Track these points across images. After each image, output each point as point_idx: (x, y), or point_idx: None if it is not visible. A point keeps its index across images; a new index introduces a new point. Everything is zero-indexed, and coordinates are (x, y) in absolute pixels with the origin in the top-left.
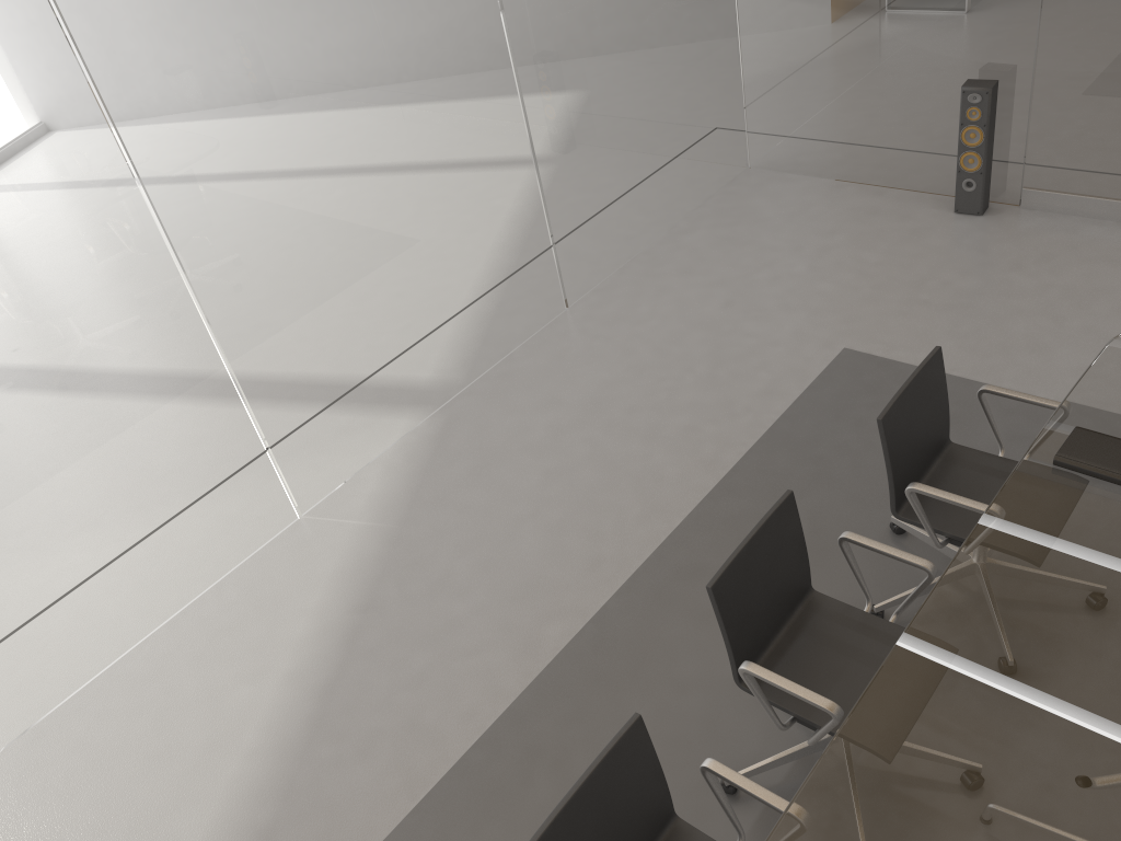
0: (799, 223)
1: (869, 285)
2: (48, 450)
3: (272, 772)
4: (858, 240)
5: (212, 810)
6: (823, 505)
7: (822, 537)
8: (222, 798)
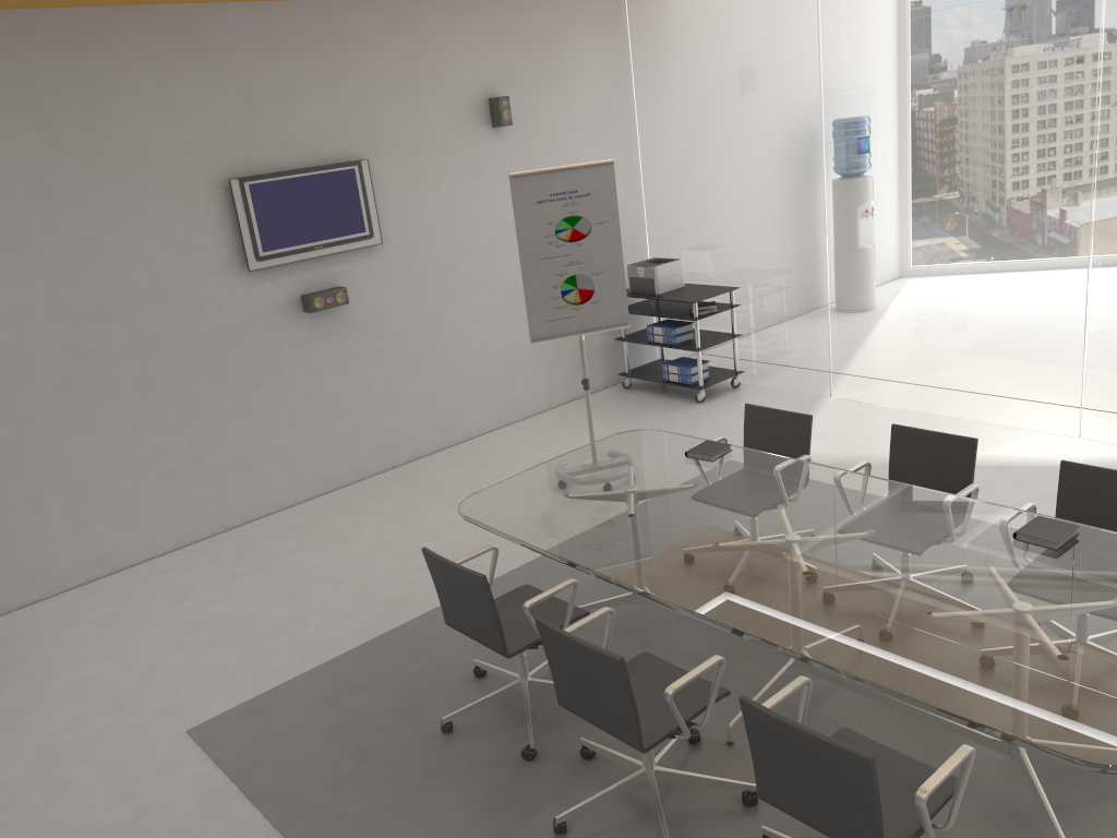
0: None
1: None
2: (974, 290)
3: (876, 461)
4: None
5: (853, 452)
6: None
7: None
8: (860, 453)
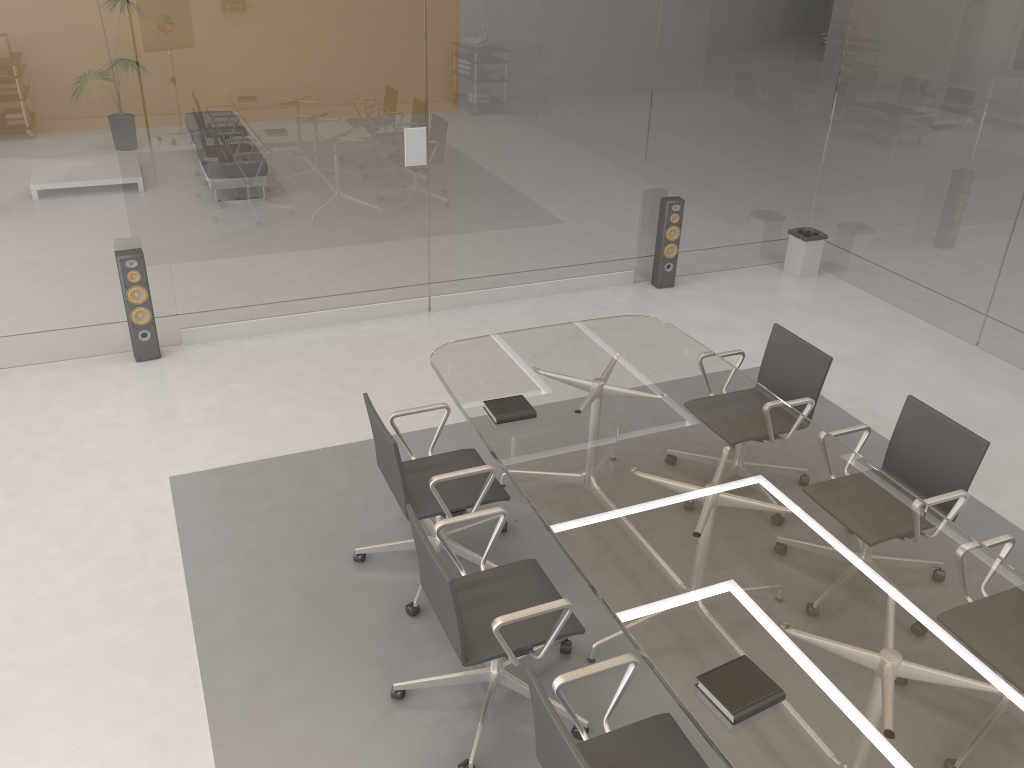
0: (2, 410)
1: (132, 429)
2: None
3: None
4: (79, 404)
5: None
6: (293, 576)
7: (319, 594)
8: None
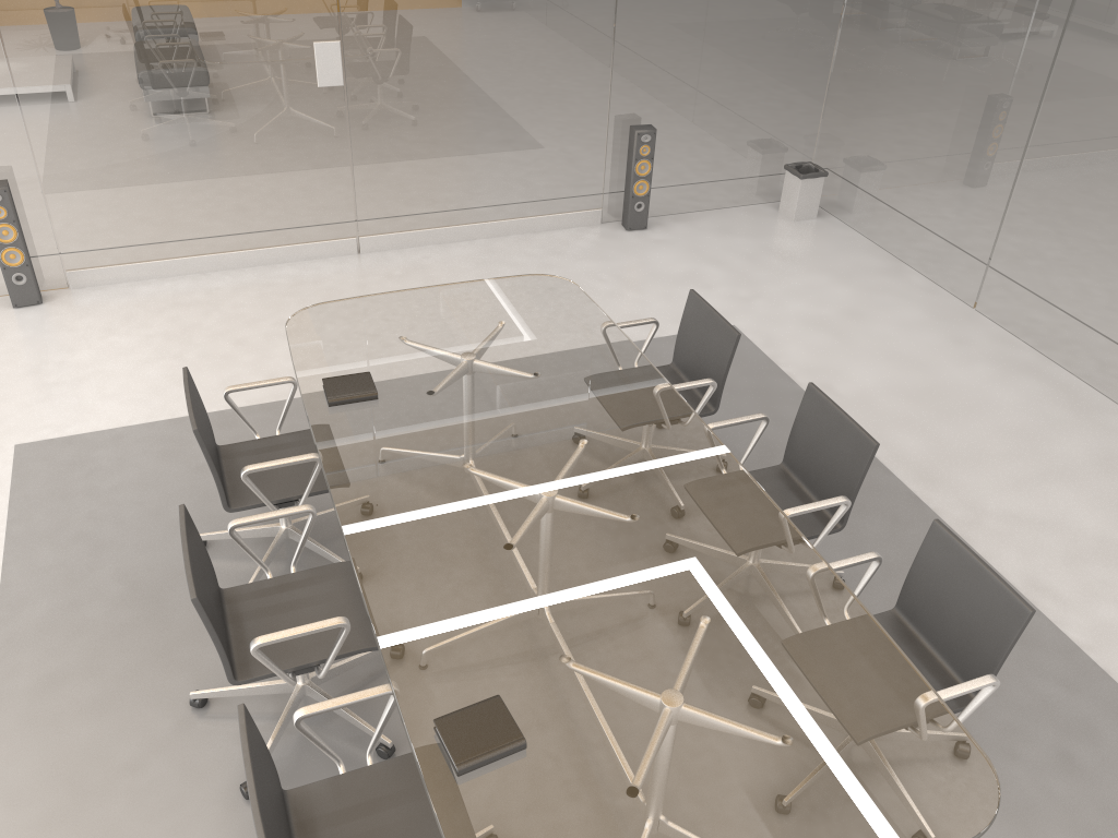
0: None
1: None
2: None
3: None
4: None
5: None
6: (121, 564)
7: (144, 586)
8: None
